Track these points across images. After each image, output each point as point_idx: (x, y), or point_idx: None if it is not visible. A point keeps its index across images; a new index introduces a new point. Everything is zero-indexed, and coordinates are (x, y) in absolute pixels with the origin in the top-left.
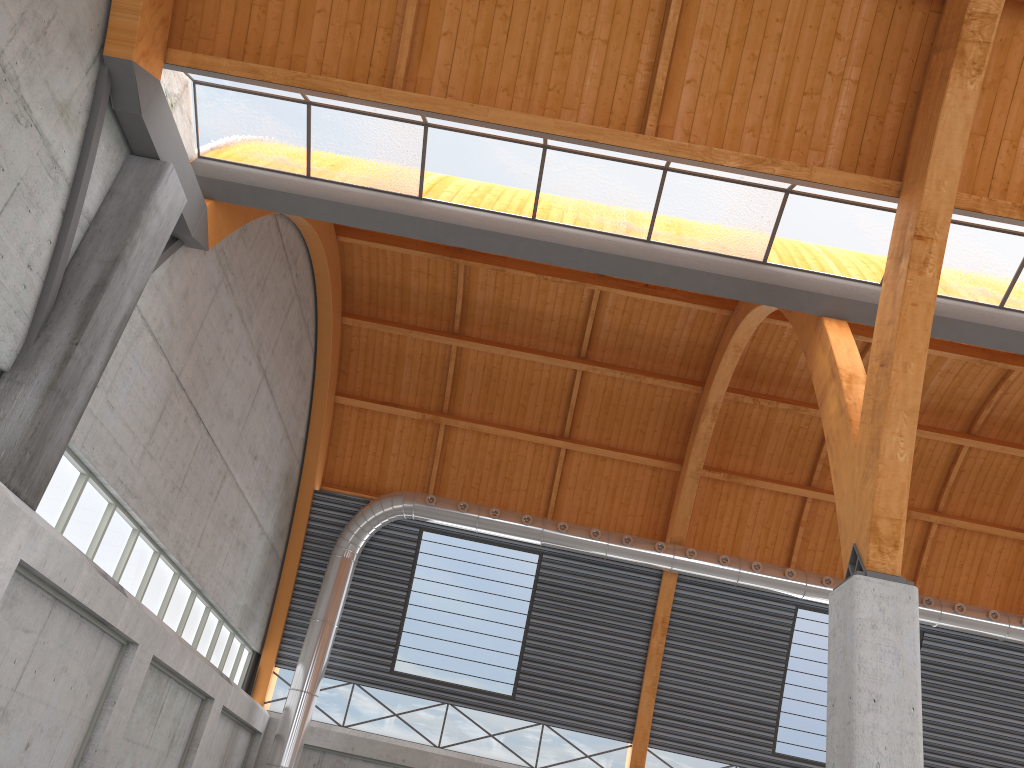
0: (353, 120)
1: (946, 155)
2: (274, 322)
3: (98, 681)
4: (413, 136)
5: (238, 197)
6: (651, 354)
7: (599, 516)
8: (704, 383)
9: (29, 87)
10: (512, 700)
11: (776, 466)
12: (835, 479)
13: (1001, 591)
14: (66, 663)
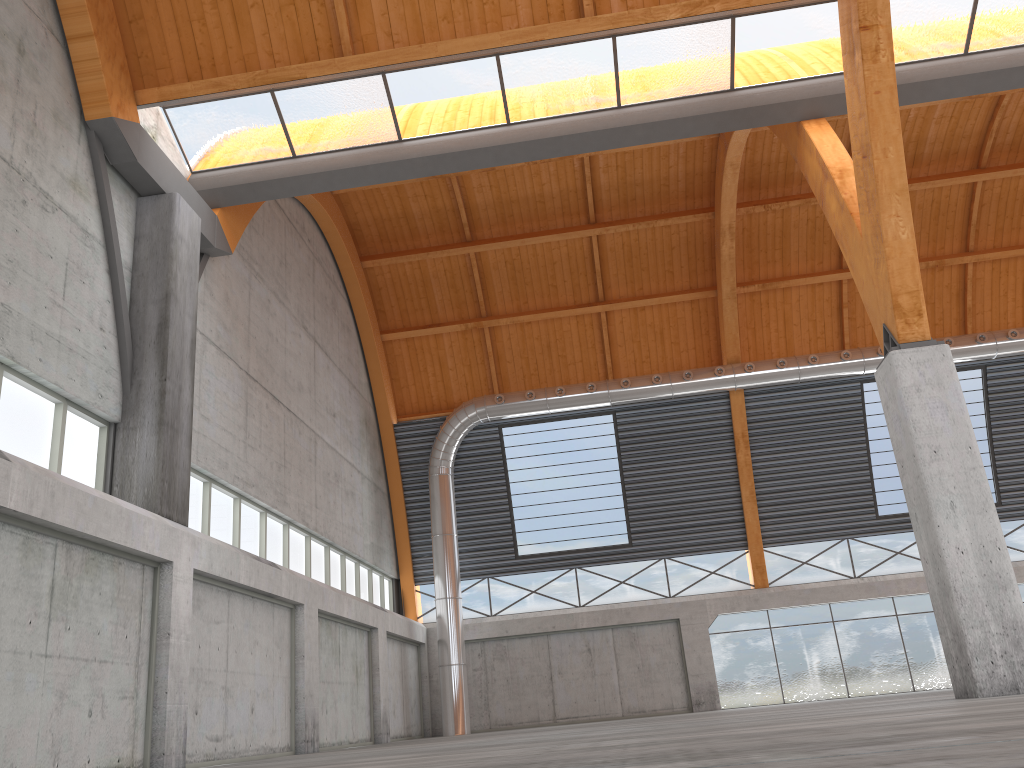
0: (316, 91)
1: None
2: (306, 291)
3: (284, 643)
4: (375, 87)
5: (240, 197)
6: (655, 197)
7: (655, 361)
8: (713, 207)
9: (42, 177)
10: (630, 547)
11: (804, 261)
12: (853, 270)
13: None
14: (255, 637)
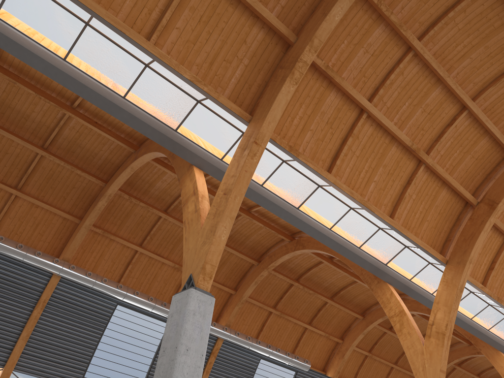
0: None
1: (275, 112)
2: None
3: None
4: None
5: None
6: (84, 159)
7: (23, 237)
8: (107, 182)
9: None
10: None
11: (128, 232)
12: (185, 242)
13: None
14: None
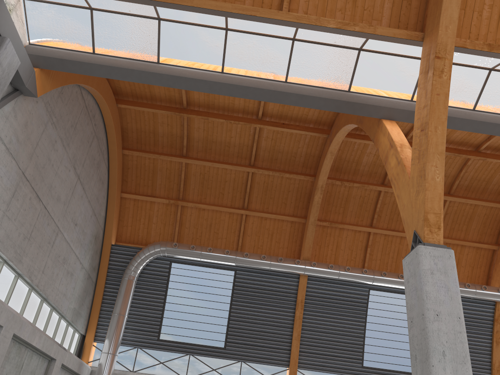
0: (117, 18)
1: (449, 12)
2: (83, 149)
3: None
4: (152, 26)
5: (53, 65)
6: (287, 162)
7: (265, 249)
8: (315, 175)
9: None
10: (224, 350)
11: (354, 217)
12: (398, 199)
13: (469, 274)
14: None
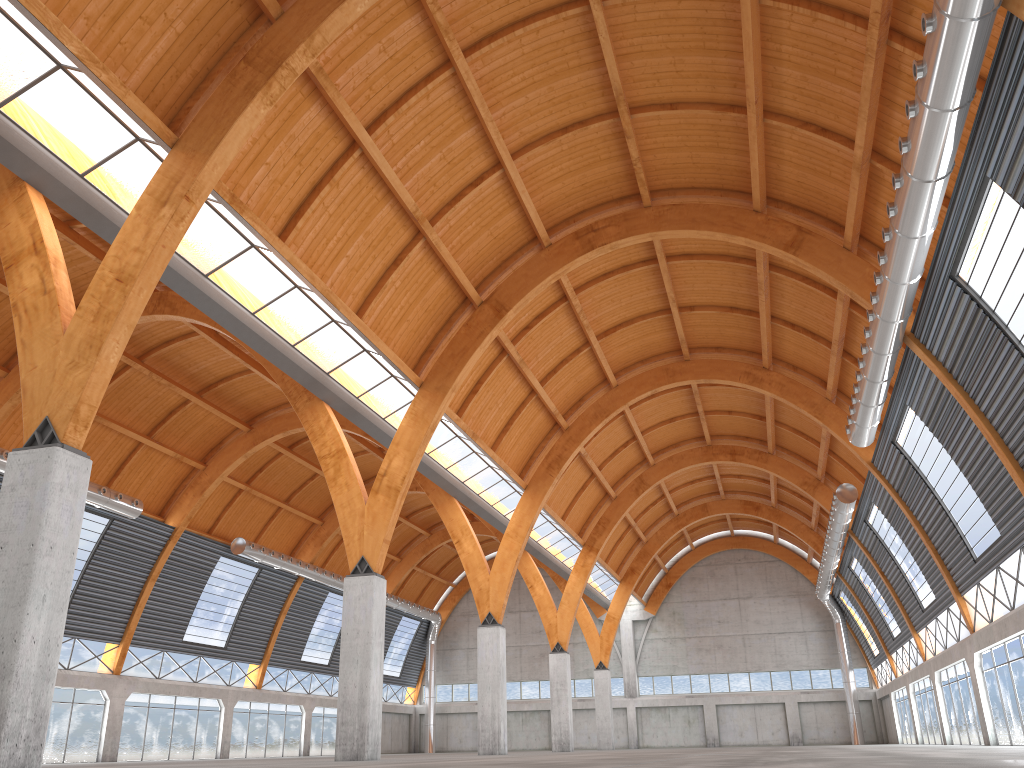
0: None
1: (228, 149)
2: None
3: None
4: None
5: None
6: None
7: None
8: None
9: None
10: None
11: None
12: (24, 349)
13: None
14: None
